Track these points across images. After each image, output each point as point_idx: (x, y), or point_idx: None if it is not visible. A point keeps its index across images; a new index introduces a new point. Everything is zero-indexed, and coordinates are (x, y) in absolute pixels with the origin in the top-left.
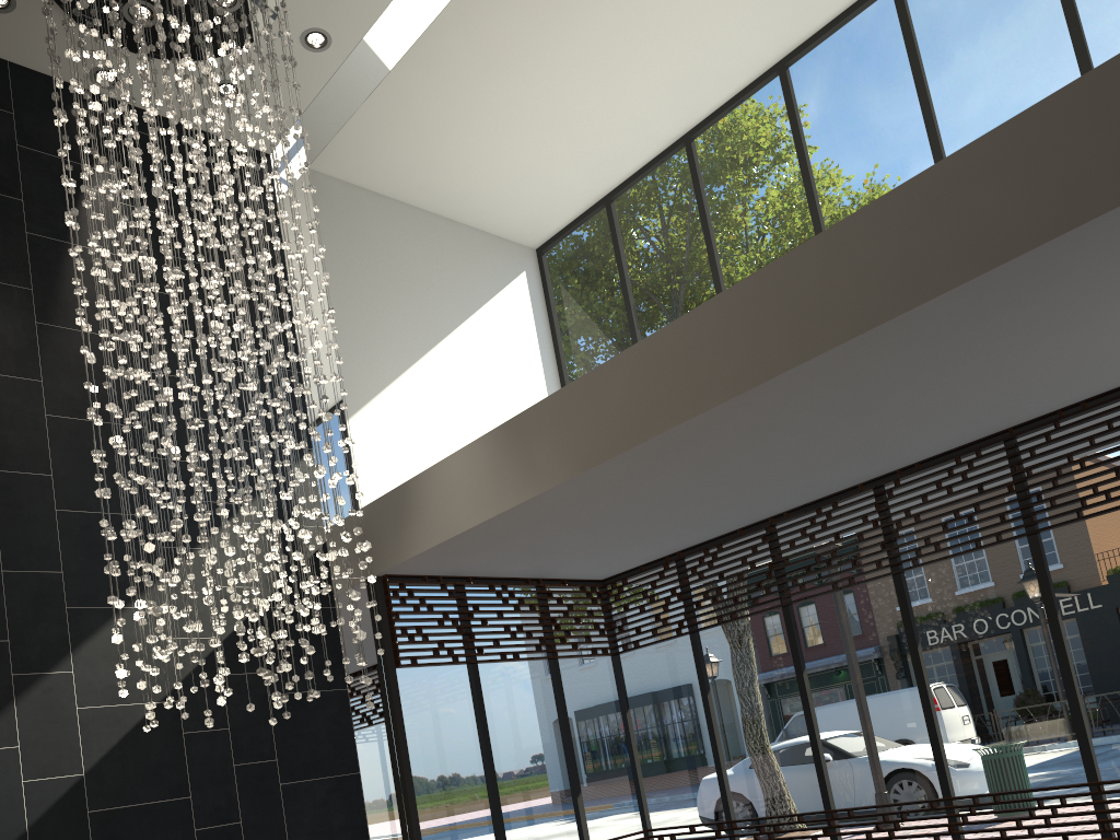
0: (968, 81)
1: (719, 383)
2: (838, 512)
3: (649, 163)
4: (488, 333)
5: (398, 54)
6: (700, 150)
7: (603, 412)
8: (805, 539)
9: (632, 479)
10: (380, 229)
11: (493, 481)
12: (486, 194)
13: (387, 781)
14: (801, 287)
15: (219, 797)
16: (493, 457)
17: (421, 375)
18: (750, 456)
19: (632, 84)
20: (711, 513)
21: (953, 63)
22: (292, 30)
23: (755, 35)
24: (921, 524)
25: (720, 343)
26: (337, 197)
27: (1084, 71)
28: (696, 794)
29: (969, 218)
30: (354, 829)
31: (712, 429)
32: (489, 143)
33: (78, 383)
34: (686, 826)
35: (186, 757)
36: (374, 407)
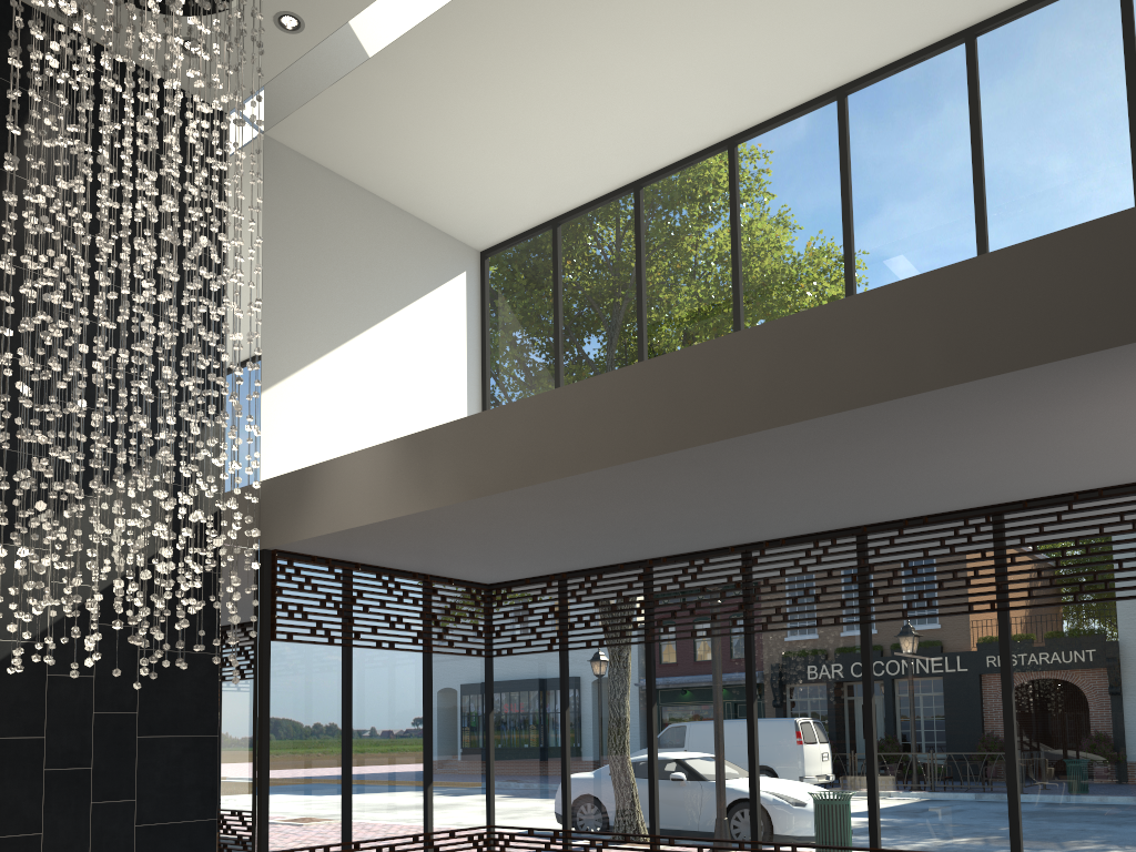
0: (885, 204)
1: (603, 450)
2: (708, 567)
3: (598, 198)
4: (418, 327)
5: (369, 52)
6: (647, 199)
7: (499, 449)
8: (676, 585)
9: (519, 511)
10: (327, 206)
11: (391, 487)
12: (438, 193)
13: (244, 747)
14: (684, 383)
15: (73, 741)
16: (394, 464)
17: (344, 359)
18: (629, 511)
19: (591, 127)
20: (593, 548)
21: (876, 185)
22: (267, 8)
23: (710, 110)
24: (776, 594)
25: (610, 414)
26: (289, 168)
27: (978, 225)
28: (540, 800)
29: (826, 364)
30: (204, 789)
31: (594, 485)
32: (447, 149)
33: None
34: (525, 828)
35: (46, 698)
36: (292, 383)
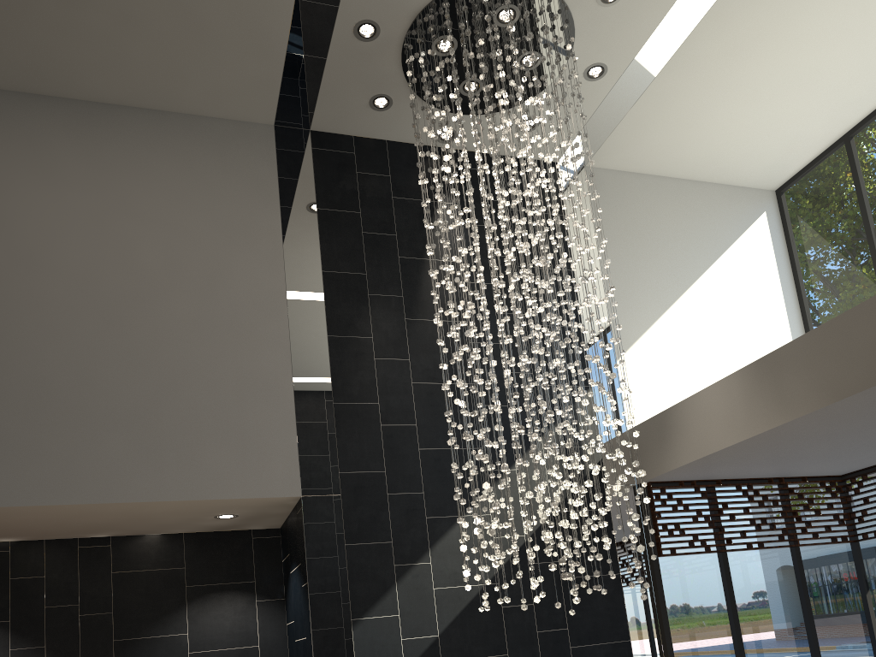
0: None
1: None
2: None
3: None
4: (732, 270)
5: (660, 65)
6: None
7: (855, 350)
8: None
9: None
10: (641, 202)
11: (746, 409)
12: (731, 155)
13: (652, 648)
14: None
15: (527, 656)
16: (746, 389)
17: (676, 315)
18: None
19: None
20: None
21: None
22: (577, 69)
23: None
24: None
25: None
26: (607, 184)
27: None
28: None
29: None
30: None
31: None
32: (735, 115)
33: (431, 357)
34: None
35: (504, 625)
36: (638, 346)
